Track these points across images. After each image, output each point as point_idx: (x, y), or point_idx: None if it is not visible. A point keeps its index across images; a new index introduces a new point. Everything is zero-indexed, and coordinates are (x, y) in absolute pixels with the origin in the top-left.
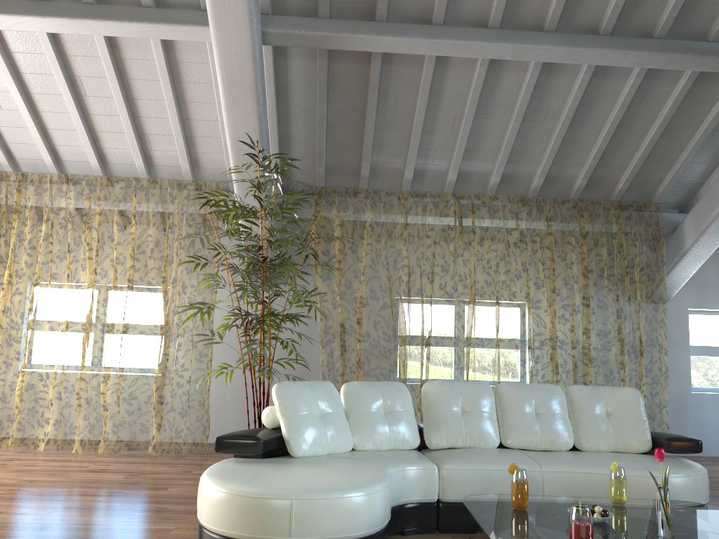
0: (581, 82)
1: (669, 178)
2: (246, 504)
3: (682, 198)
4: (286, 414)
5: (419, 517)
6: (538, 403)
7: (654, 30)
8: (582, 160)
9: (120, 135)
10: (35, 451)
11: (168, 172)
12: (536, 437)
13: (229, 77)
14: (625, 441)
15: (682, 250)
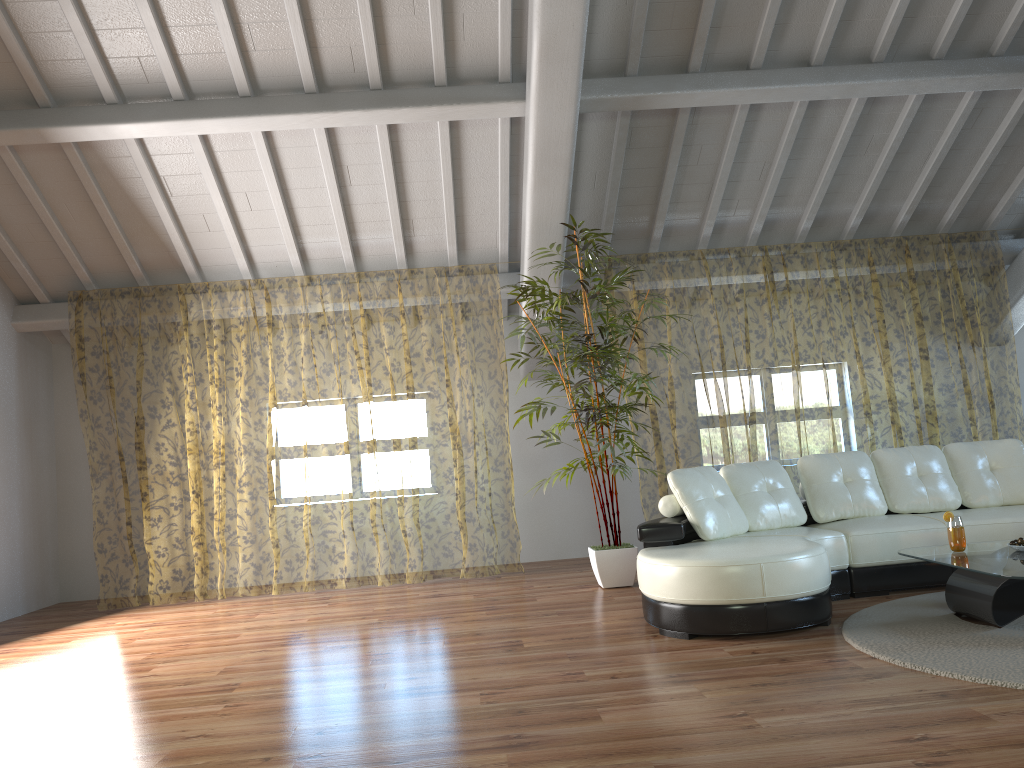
0: (909, 110)
1: (1005, 201)
2: (718, 573)
3: (1018, 221)
4: (689, 500)
5: (834, 584)
6: (919, 465)
7: (991, 47)
8: (905, 192)
9: (381, 224)
10: (332, 590)
11: (429, 258)
12: (924, 499)
13: (543, 155)
14: (1014, 492)
15: None
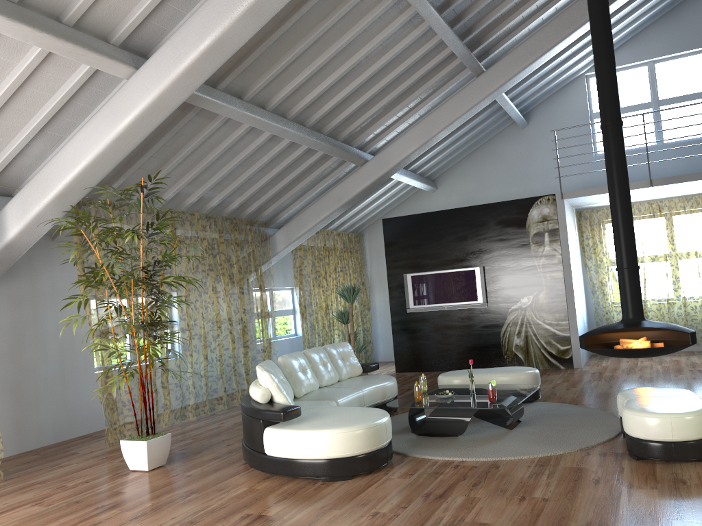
0: (280, 149)
1: (275, 207)
2: (371, 431)
3: (269, 218)
4: (281, 389)
5: None
6: (323, 358)
7: (322, 129)
8: (243, 192)
9: None
10: None
11: None
12: (330, 377)
13: (144, 117)
14: (354, 370)
15: (274, 253)
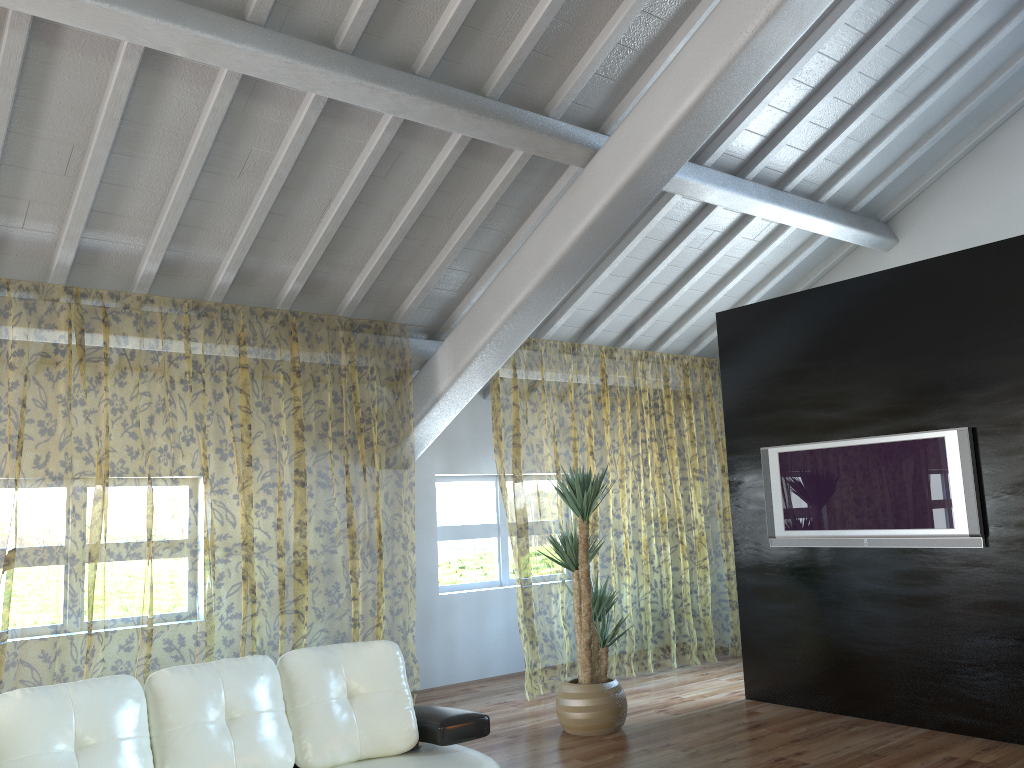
0: (303, 122)
1: (420, 289)
2: None
3: (433, 318)
4: None
5: None
6: (231, 700)
7: (415, 62)
8: (298, 250)
9: None
10: None
11: None
12: None
13: None
14: (380, 738)
15: (435, 395)
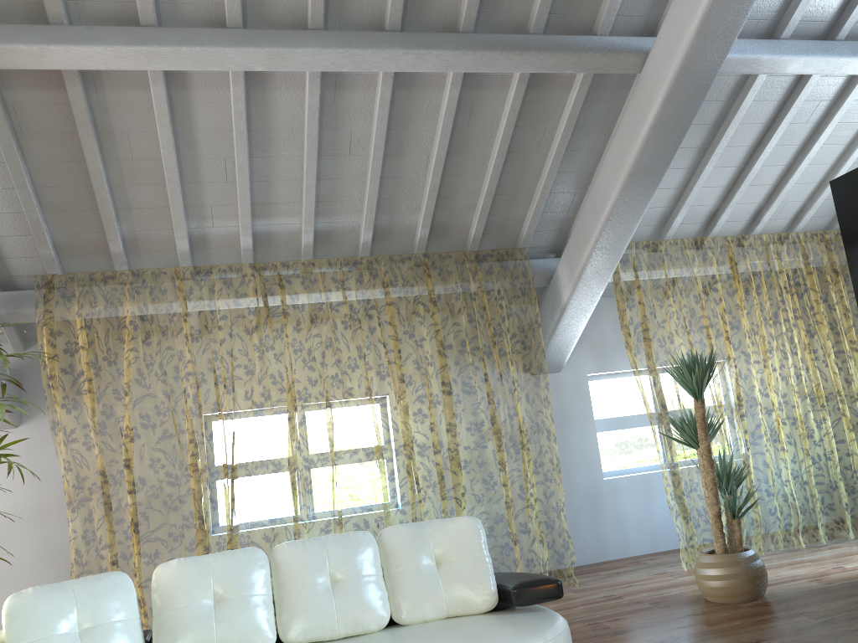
0: (381, 98)
1: (531, 216)
2: None
3: (554, 239)
4: None
5: None
6: (334, 566)
7: (458, 22)
8: (416, 202)
9: None
10: None
11: None
12: (331, 620)
13: None
14: (462, 598)
15: (561, 305)
